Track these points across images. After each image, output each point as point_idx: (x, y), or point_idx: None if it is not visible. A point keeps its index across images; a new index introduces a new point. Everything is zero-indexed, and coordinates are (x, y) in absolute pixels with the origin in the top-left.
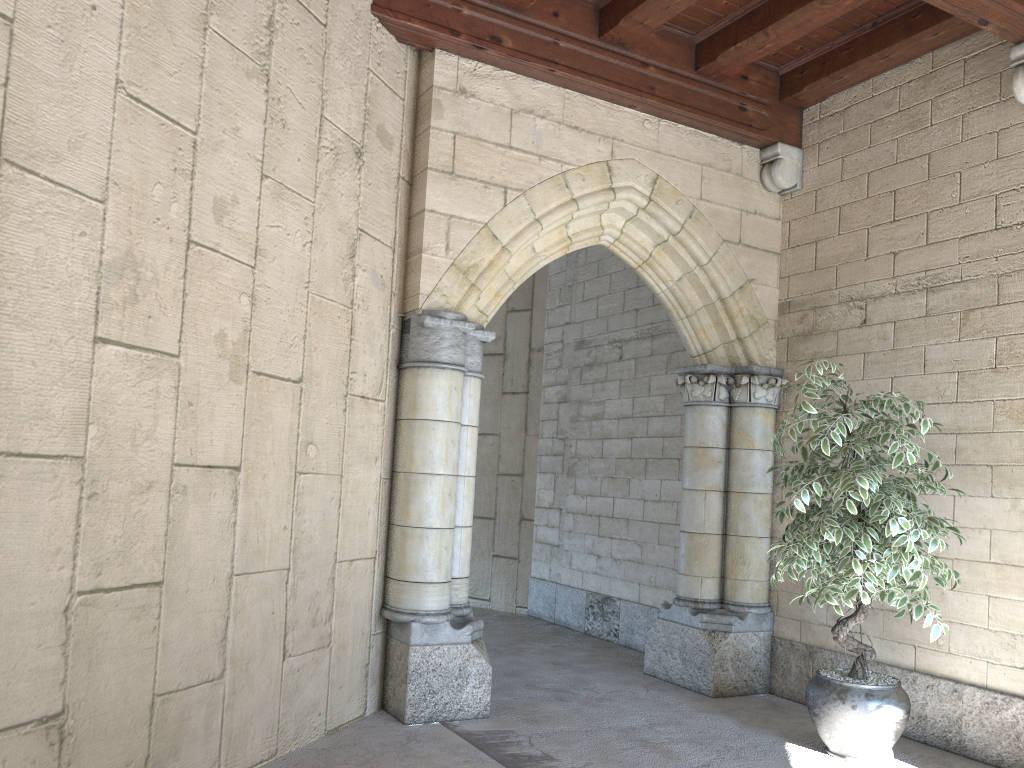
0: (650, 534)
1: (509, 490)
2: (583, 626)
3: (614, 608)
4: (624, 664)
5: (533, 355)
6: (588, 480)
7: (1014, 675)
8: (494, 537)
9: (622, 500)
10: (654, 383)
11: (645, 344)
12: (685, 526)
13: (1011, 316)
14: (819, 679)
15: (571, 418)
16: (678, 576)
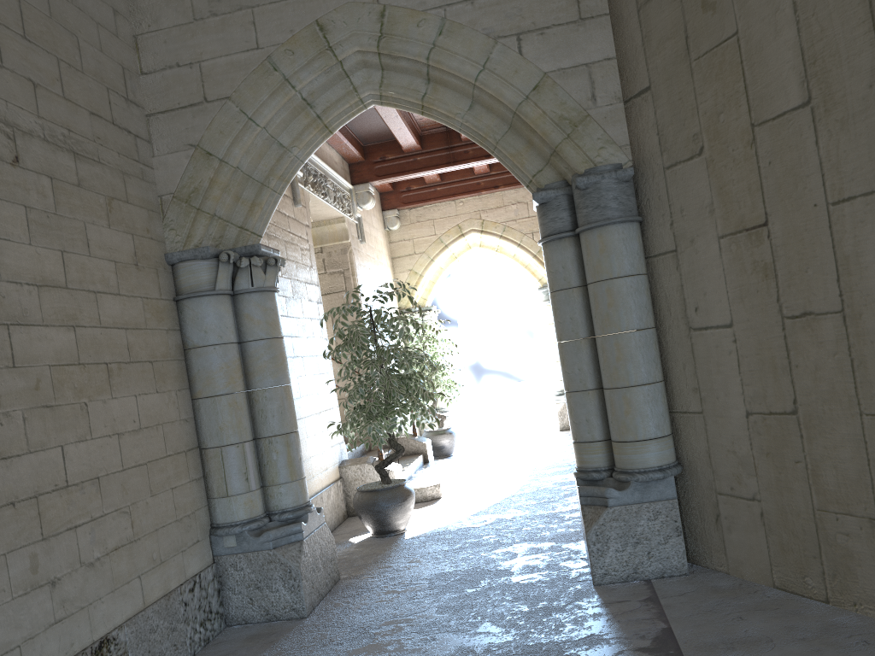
0: (138, 486)
1: None
2: None
3: (118, 651)
4: (280, 639)
5: None
6: None
7: (326, 475)
8: None
9: (81, 446)
10: (94, 237)
11: (64, 160)
12: (296, 425)
13: (291, 268)
14: (403, 485)
15: None
16: (299, 483)
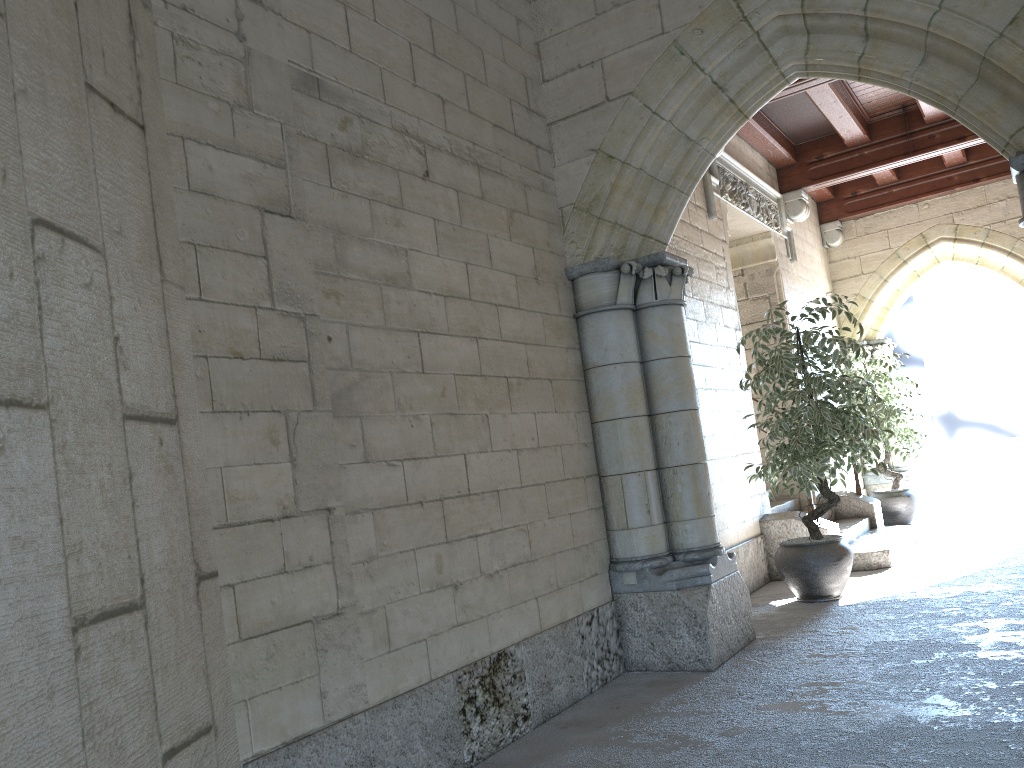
0: (536, 506)
1: (159, 479)
2: (460, 758)
3: (514, 667)
4: (683, 688)
5: (136, 8)
6: (399, 424)
7: (743, 528)
8: (154, 682)
9: (482, 457)
10: (496, 250)
11: (468, 173)
12: (704, 455)
13: (704, 289)
14: (837, 542)
15: (317, 266)
16: (707, 521)
